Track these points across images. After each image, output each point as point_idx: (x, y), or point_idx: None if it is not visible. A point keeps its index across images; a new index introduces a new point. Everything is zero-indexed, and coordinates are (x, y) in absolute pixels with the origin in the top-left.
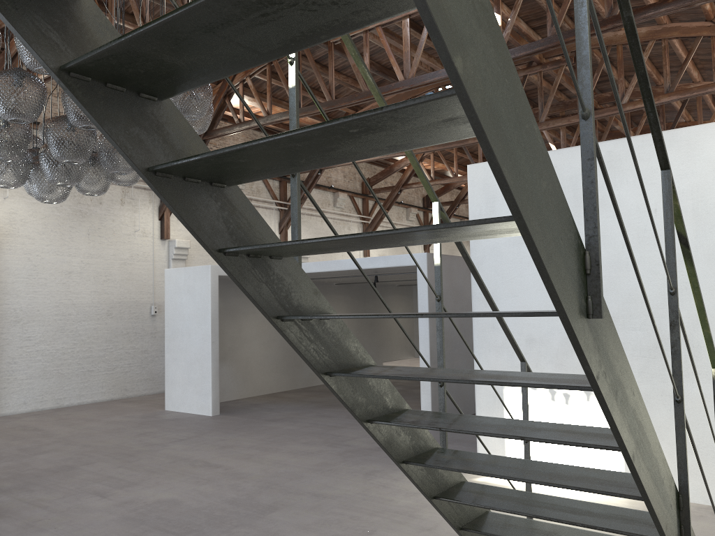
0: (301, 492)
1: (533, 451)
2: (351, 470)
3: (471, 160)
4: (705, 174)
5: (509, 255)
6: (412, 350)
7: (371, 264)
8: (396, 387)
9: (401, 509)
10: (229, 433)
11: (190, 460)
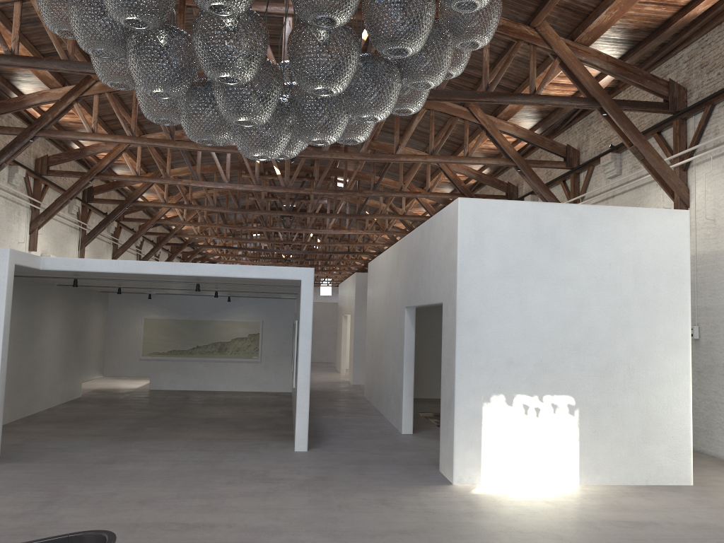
0: (380, 532)
1: (507, 460)
2: (358, 502)
3: (189, 165)
4: (642, 243)
5: (494, 285)
6: (102, 368)
7: (241, 272)
8: (147, 412)
9: (498, 528)
10: (96, 485)
11: (148, 524)
